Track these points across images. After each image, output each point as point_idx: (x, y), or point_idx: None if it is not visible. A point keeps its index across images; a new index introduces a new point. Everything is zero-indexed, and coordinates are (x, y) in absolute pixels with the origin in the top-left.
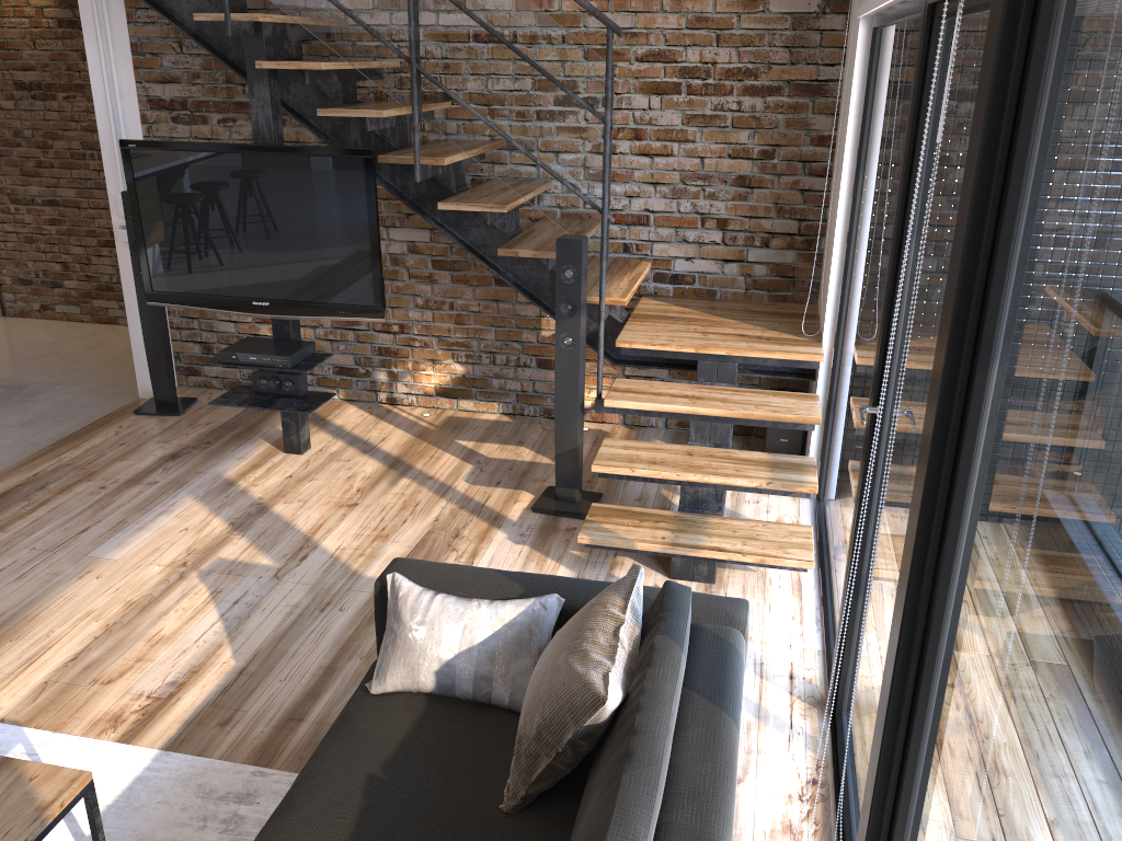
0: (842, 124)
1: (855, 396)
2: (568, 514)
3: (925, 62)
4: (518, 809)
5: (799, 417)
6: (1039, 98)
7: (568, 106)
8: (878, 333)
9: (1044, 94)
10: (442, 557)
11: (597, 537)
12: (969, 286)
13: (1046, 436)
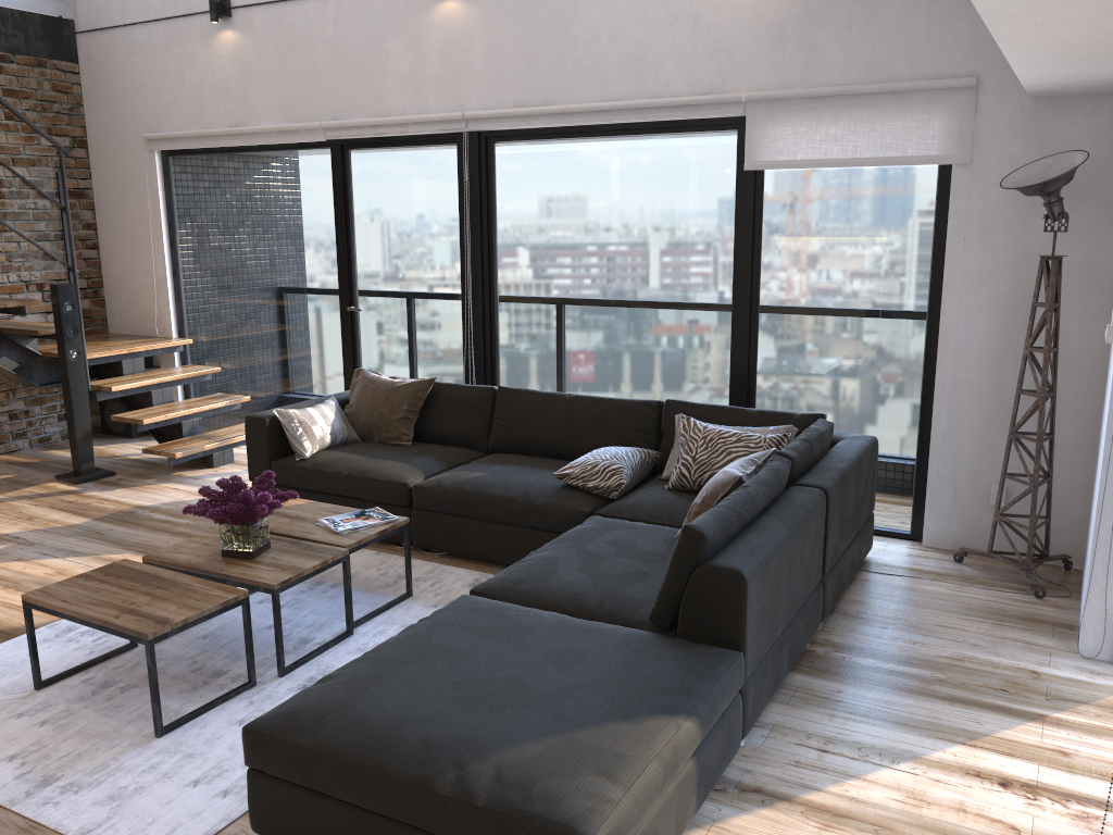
0: (123, 212)
1: (279, 331)
2: (103, 475)
3: (343, 166)
4: (411, 445)
5: (212, 369)
6: (494, 167)
7: (36, 198)
8: (338, 278)
9: (497, 166)
10: (93, 506)
11: (184, 451)
12: (481, 217)
13: (546, 233)
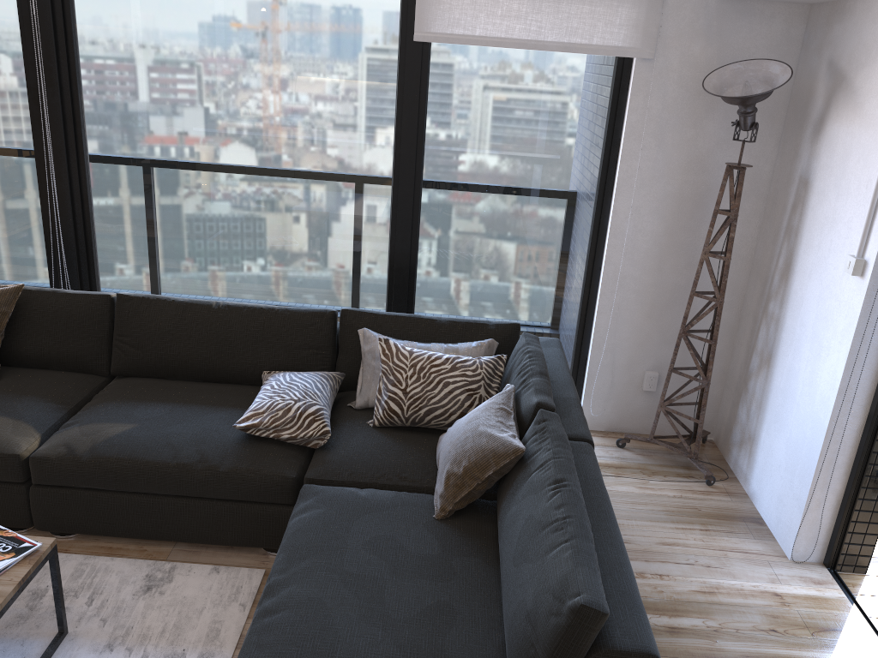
0: None
1: None
2: None
3: None
4: None
5: None
6: None
7: None
8: None
9: None
10: None
11: None
12: (59, 67)
13: (155, 95)
